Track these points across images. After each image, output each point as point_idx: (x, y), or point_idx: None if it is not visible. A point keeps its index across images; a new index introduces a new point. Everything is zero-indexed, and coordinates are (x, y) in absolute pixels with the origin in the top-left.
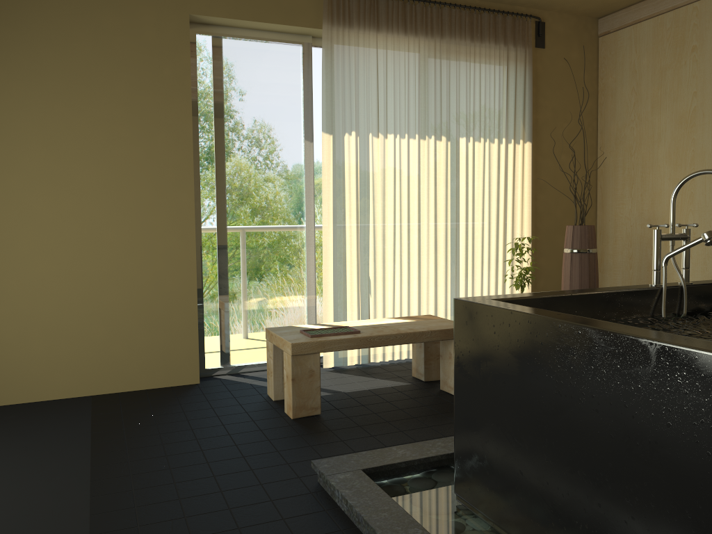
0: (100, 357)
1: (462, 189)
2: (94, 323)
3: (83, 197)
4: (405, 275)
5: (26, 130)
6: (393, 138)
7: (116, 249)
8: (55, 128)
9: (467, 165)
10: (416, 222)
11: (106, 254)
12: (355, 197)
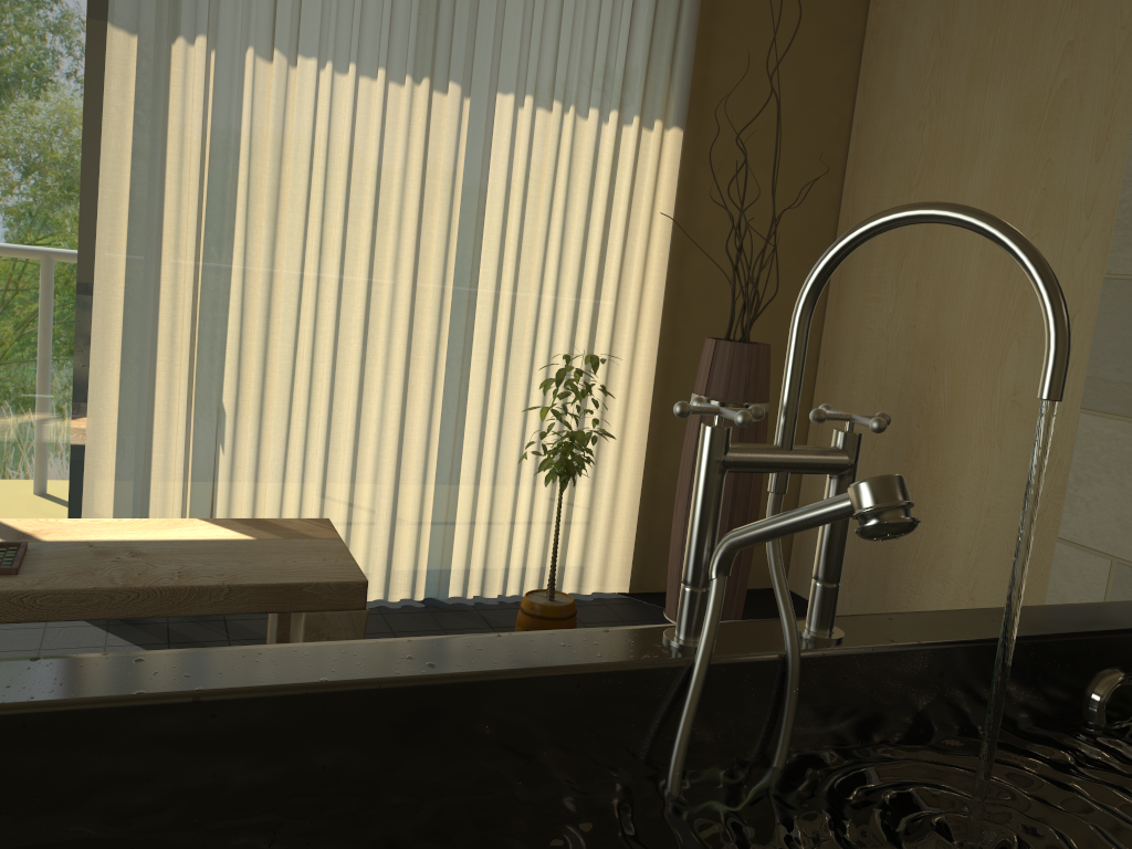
0: None
1: (492, 219)
2: None
3: None
4: (323, 409)
5: None
6: (316, 70)
7: None
8: None
9: (511, 162)
10: (364, 286)
11: None
12: (197, 204)
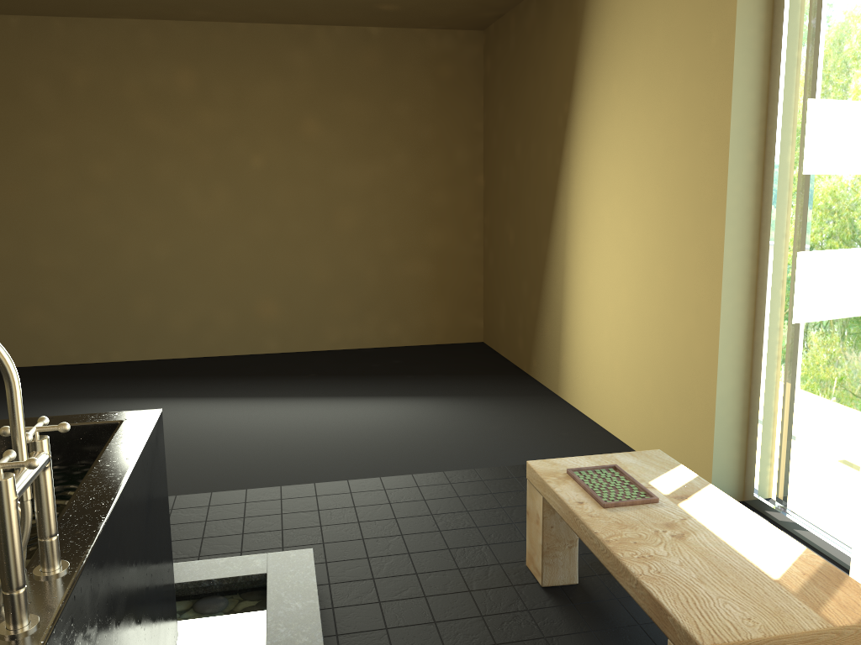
0: (646, 415)
1: None
2: (645, 373)
3: (647, 222)
4: None
5: (623, 146)
6: None
7: (663, 290)
8: (638, 141)
9: None
10: None
11: (656, 293)
12: None
